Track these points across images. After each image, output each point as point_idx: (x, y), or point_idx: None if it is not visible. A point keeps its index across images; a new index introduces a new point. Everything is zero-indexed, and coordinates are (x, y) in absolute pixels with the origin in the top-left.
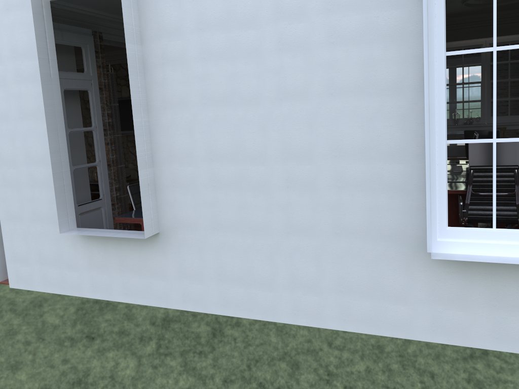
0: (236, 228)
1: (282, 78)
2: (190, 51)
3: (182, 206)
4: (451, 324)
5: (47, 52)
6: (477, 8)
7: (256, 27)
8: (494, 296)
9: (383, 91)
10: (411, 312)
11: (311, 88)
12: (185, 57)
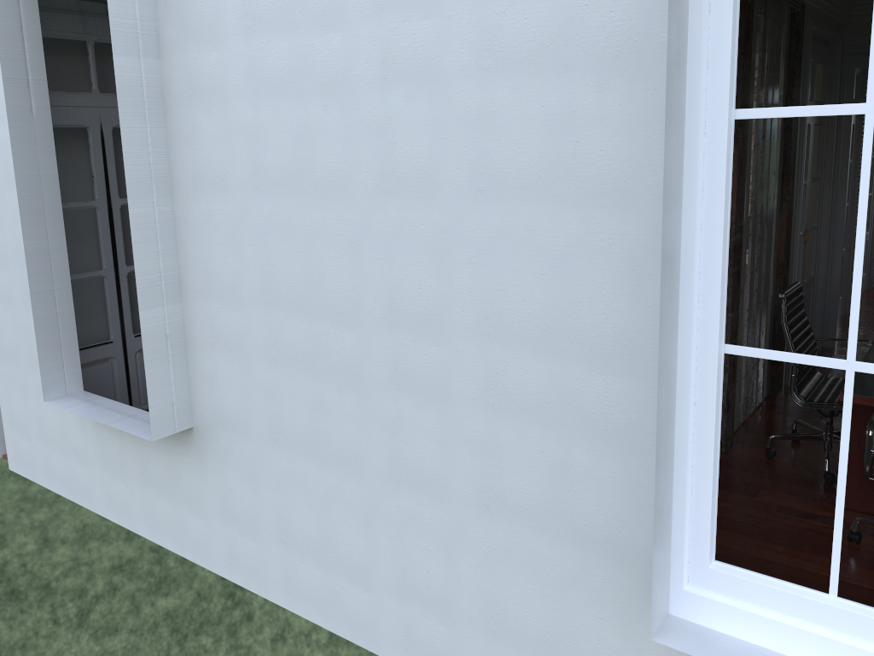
0: (309, 449)
1: (389, 145)
2: (232, 75)
3: (226, 387)
4: None
5: (24, 67)
6: None
7: (341, 26)
8: None
9: (592, 195)
10: None
11: (444, 174)
12: (225, 87)
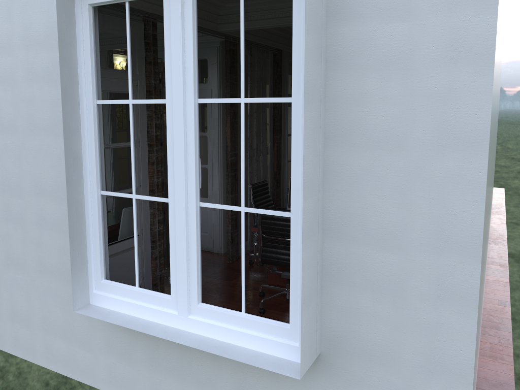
0: None
1: None
2: None
3: None
4: (122, 378)
5: None
6: None
7: None
8: (152, 356)
9: None
10: (94, 360)
11: (18, 123)
12: None
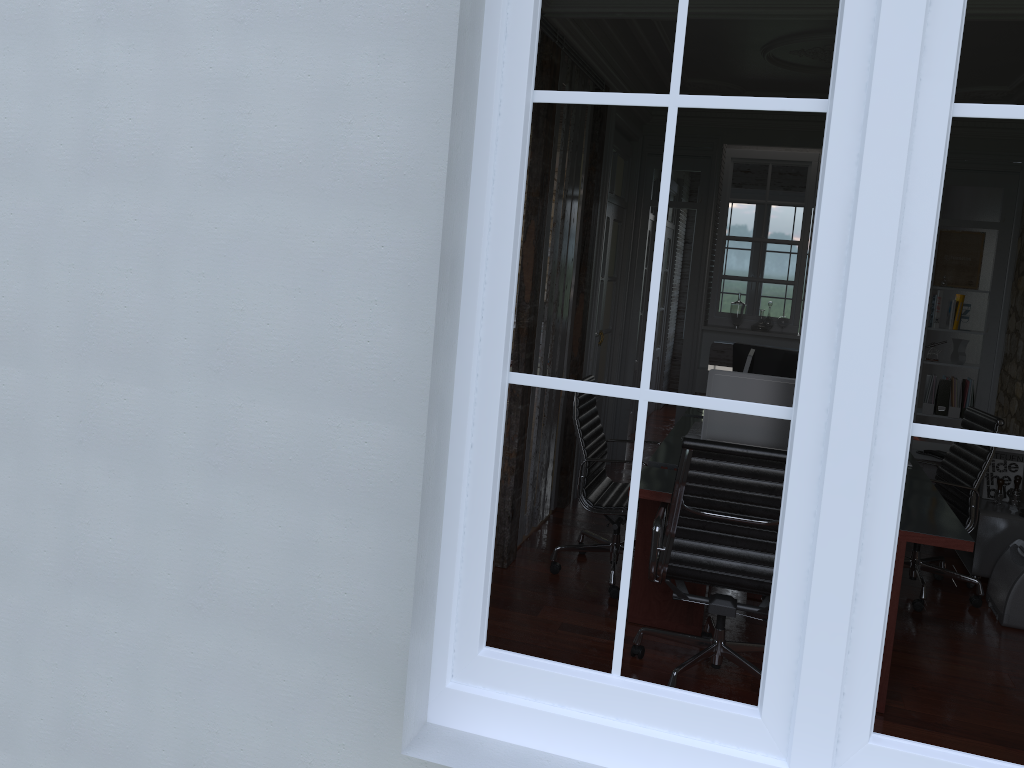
0: None
1: (97, 109)
2: None
3: None
4: None
5: None
6: (800, 77)
7: None
8: None
9: (364, 191)
10: None
11: (172, 154)
12: None
